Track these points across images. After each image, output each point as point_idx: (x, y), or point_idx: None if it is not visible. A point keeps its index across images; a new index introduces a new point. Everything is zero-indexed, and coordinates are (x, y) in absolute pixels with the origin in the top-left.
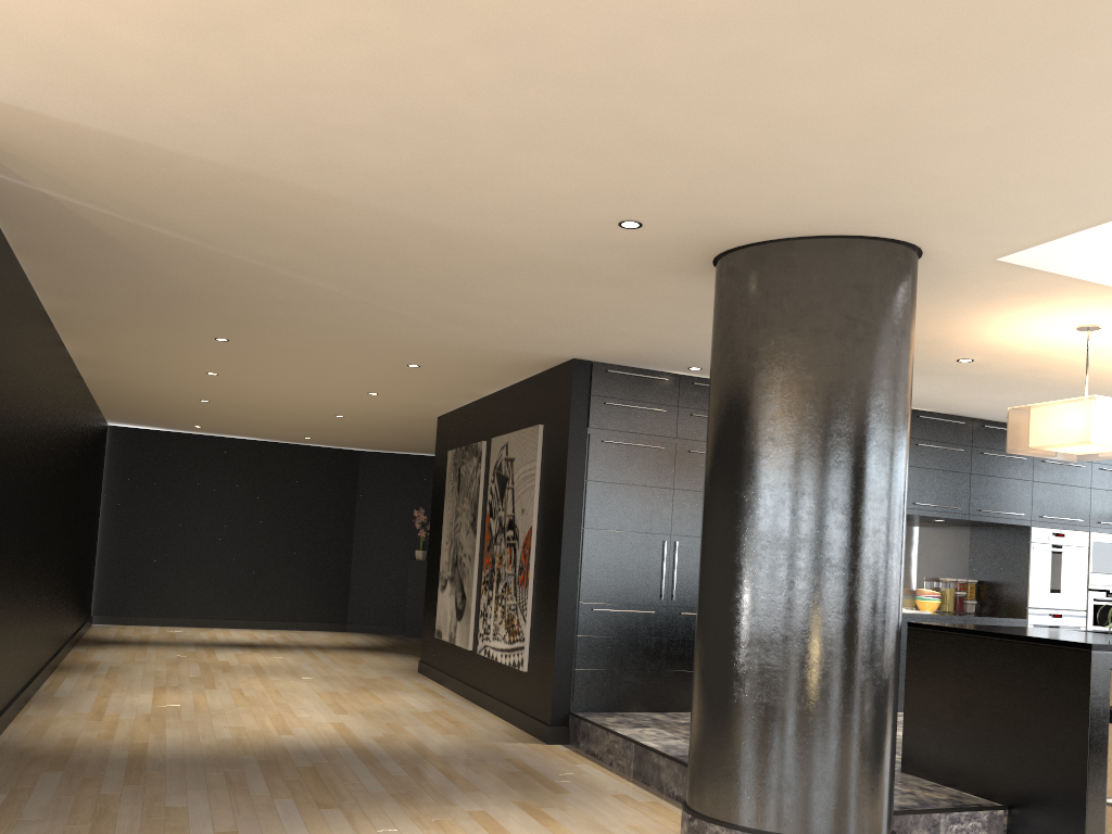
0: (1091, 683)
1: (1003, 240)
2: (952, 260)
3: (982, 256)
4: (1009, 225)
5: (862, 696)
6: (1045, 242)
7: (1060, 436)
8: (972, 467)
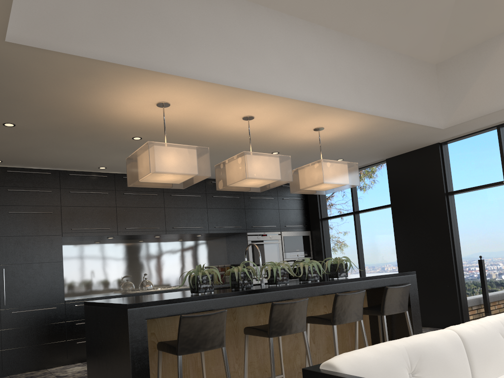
0: (130, 331)
1: None
2: None
3: None
4: None
5: None
6: (8, 18)
7: (141, 170)
8: (207, 204)
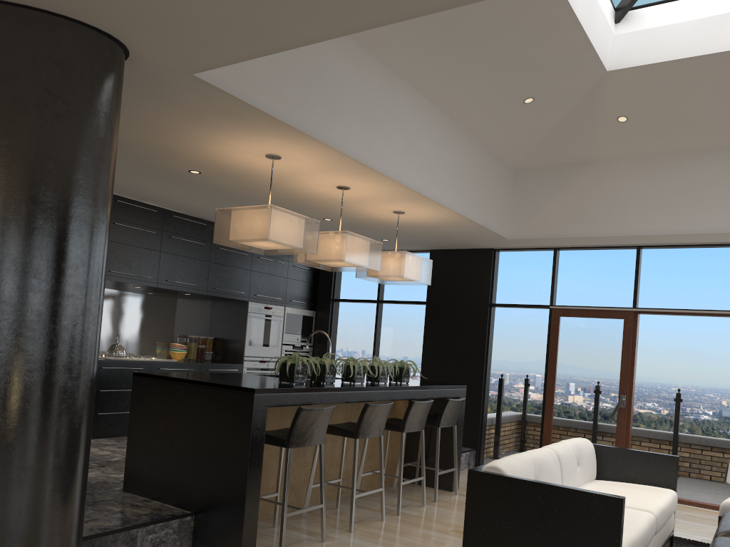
0: (253, 418)
1: (195, 54)
2: (158, 66)
3: (181, 68)
4: (195, 37)
5: (50, 447)
6: (227, 65)
7: (248, 233)
8: (211, 257)
